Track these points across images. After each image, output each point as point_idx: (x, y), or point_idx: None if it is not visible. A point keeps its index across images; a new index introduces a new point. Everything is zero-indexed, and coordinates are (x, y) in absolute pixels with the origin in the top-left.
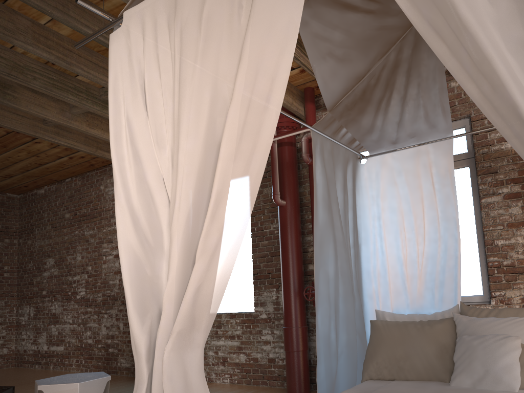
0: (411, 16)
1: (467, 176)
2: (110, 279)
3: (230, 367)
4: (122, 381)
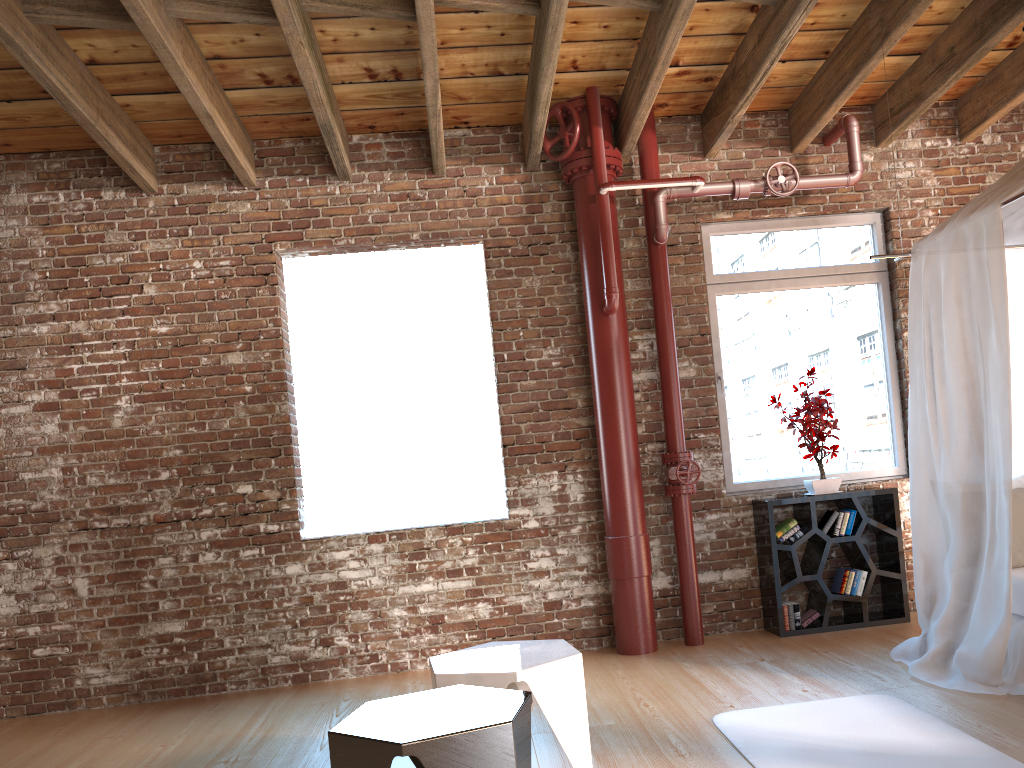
0: None
1: (877, 298)
2: (24, 467)
3: (450, 632)
4: (152, 713)
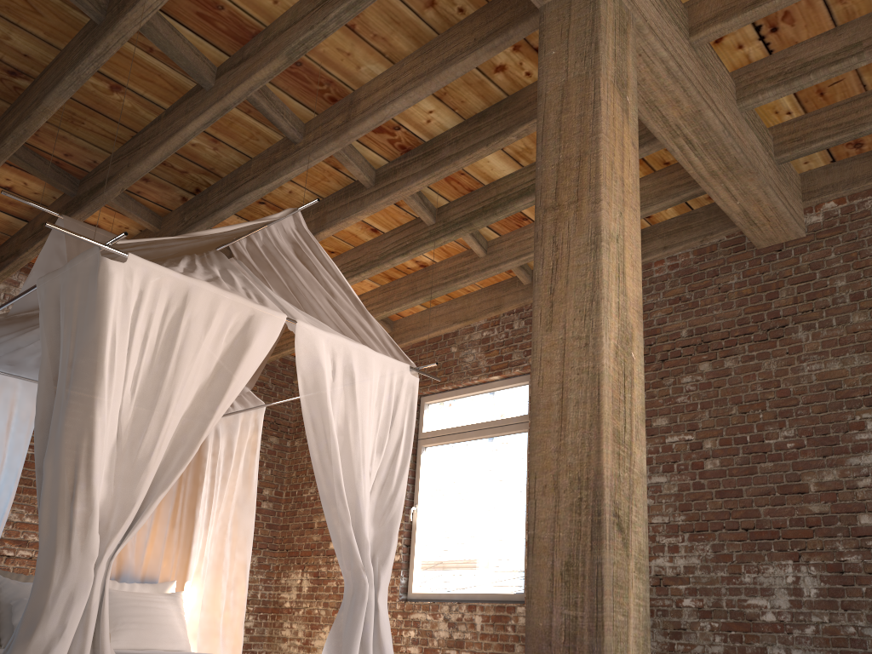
0: (304, 407)
1: None
2: None
3: None
4: None
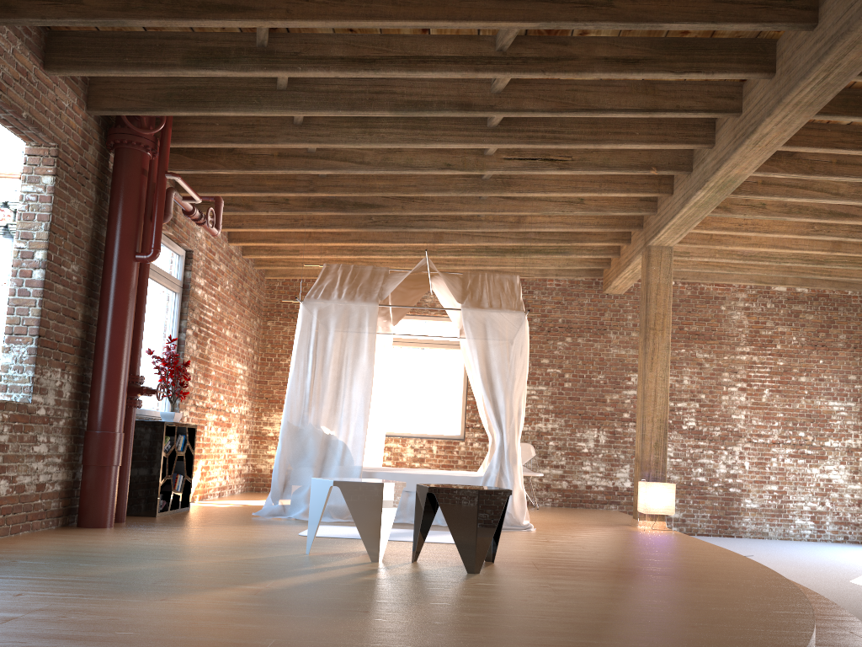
0: None
1: (176, 302)
2: None
3: None
4: None
